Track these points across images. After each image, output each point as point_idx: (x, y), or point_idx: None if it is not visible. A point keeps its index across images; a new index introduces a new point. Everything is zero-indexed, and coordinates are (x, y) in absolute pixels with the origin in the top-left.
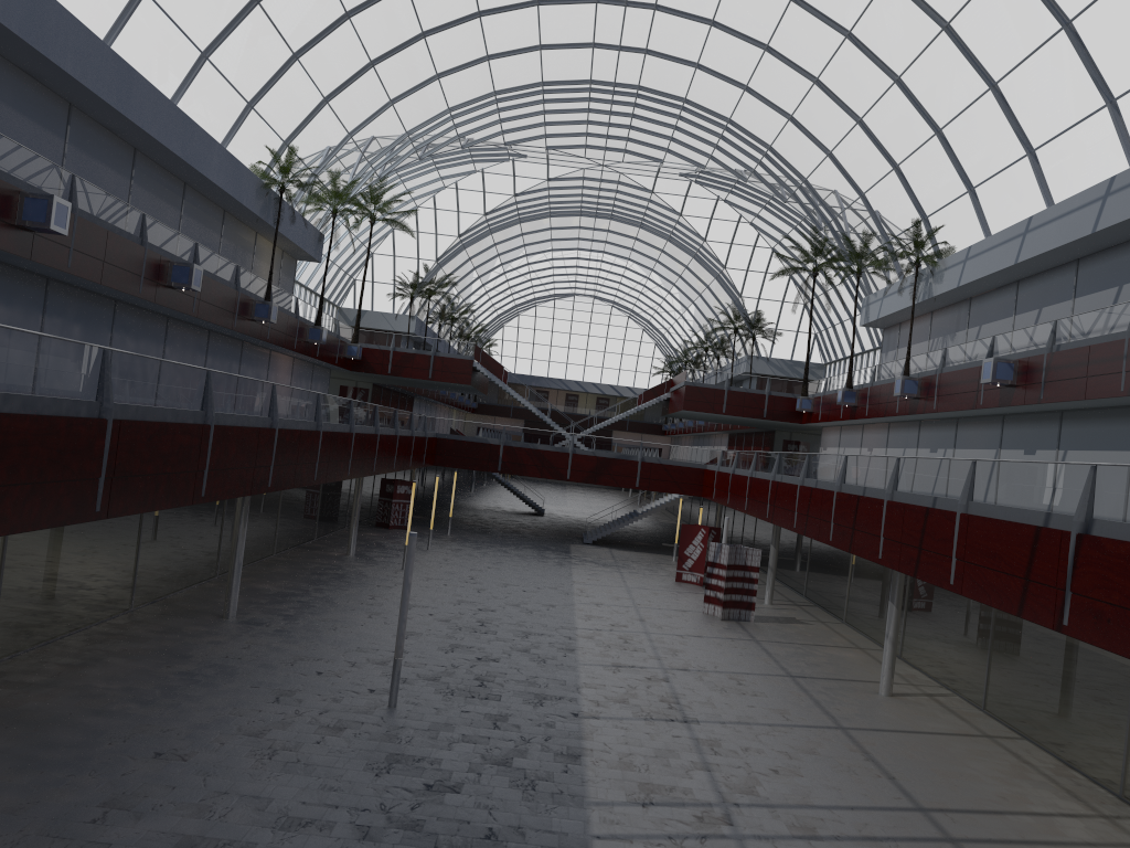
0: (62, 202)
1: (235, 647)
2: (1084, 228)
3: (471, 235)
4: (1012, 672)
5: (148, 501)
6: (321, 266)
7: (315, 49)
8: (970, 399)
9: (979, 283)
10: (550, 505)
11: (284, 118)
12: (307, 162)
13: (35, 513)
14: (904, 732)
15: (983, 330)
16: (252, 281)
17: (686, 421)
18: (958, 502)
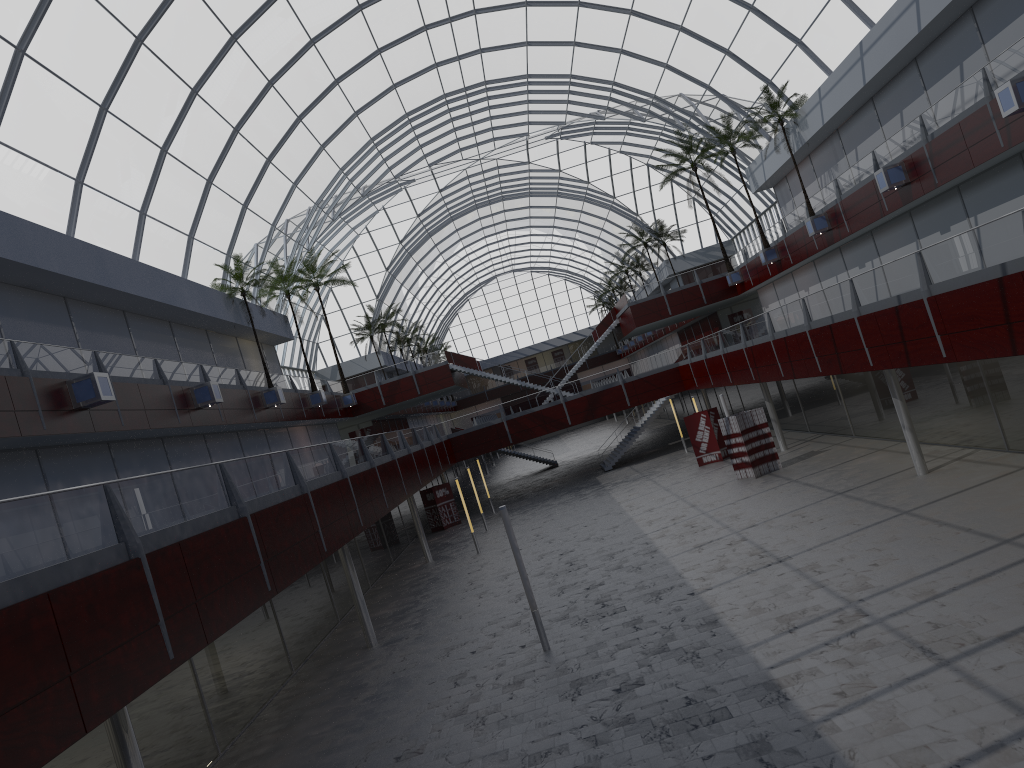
0: (101, 375)
1: (394, 663)
2: (910, 31)
3: (396, 264)
4: (1019, 409)
5: (296, 569)
6: (288, 344)
7: (221, 169)
8: (876, 210)
9: (840, 114)
10: (557, 455)
11: (219, 235)
12: (250, 263)
13: (235, 608)
14: (956, 494)
15: (860, 150)
16: (252, 377)
17: (636, 337)
18: (920, 290)
